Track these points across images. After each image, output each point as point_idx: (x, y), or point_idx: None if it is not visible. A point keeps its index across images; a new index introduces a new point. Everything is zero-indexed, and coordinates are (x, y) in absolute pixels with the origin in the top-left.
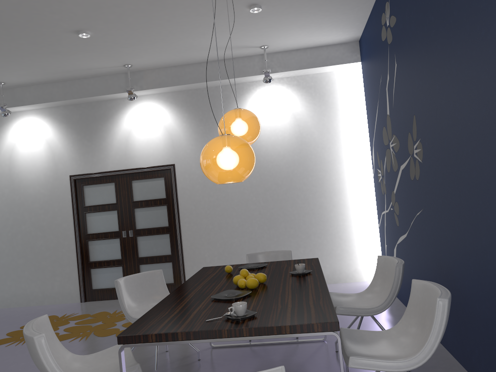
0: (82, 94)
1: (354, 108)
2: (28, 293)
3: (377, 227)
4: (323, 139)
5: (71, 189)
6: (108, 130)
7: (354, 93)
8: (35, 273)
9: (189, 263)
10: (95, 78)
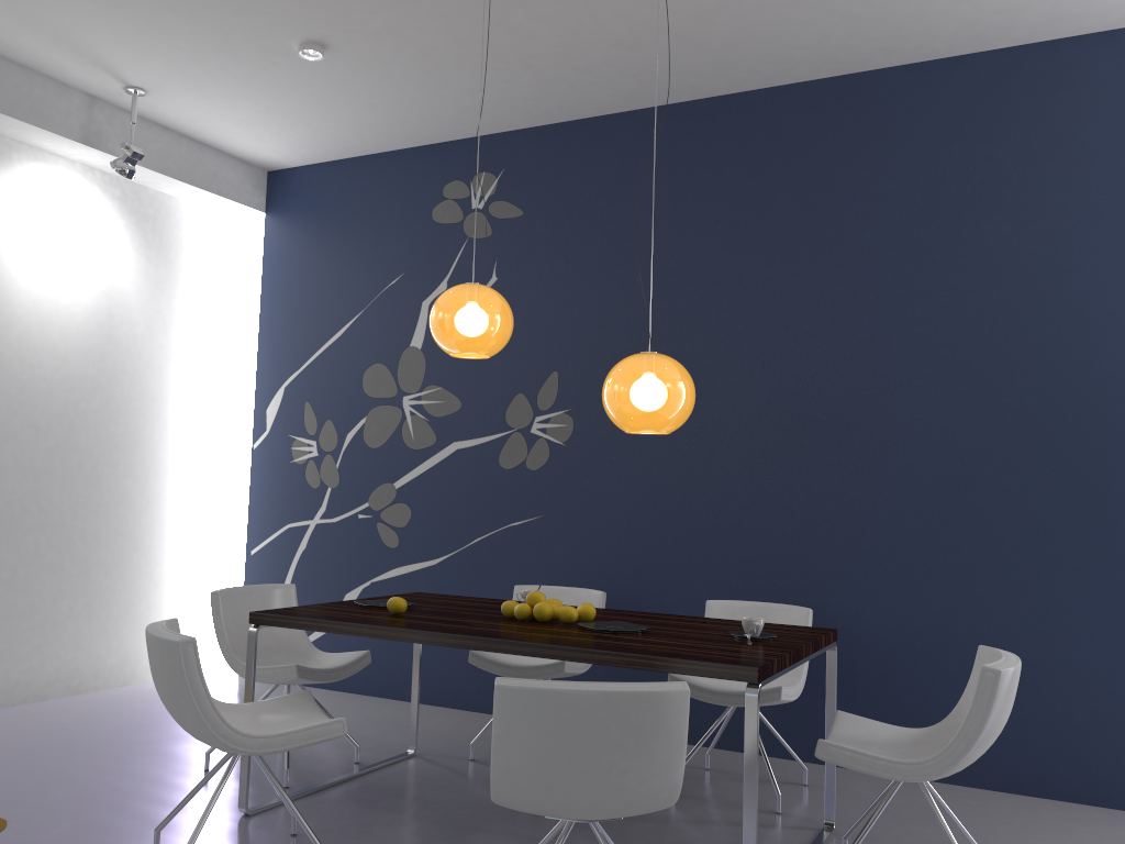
0: None
1: (217, 297)
2: None
3: (217, 557)
4: (152, 345)
5: None
6: None
7: (221, 265)
8: None
9: None
10: None
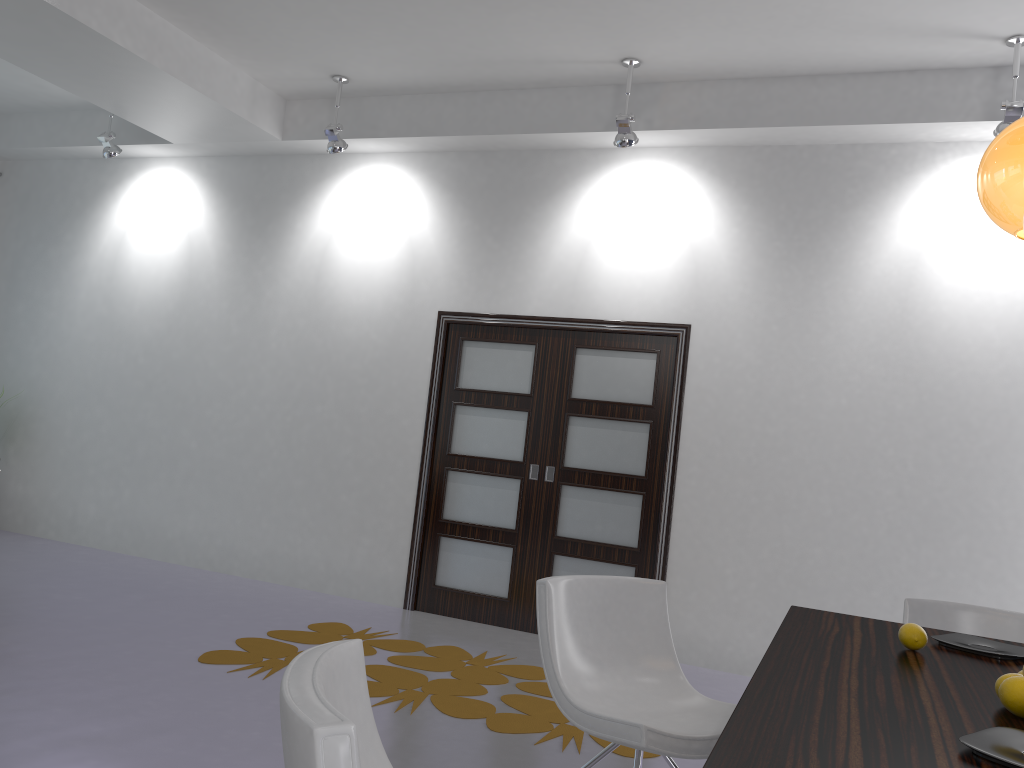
0: (505, 126)
1: None
2: (299, 557)
3: None
4: None
5: (436, 342)
6: (546, 220)
7: None
8: (321, 518)
9: (679, 582)
10: (543, 92)
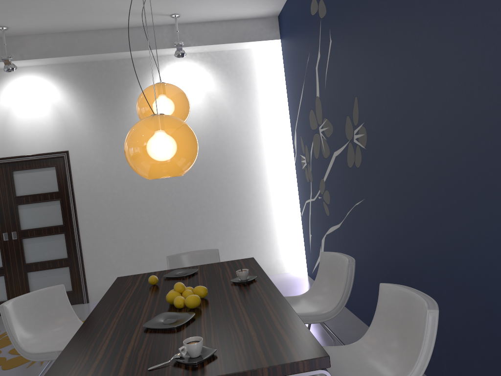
0: None
1: (273, 89)
2: None
3: (298, 216)
4: (241, 123)
5: None
6: None
7: (272, 73)
8: None
9: (91, 267)
10: None
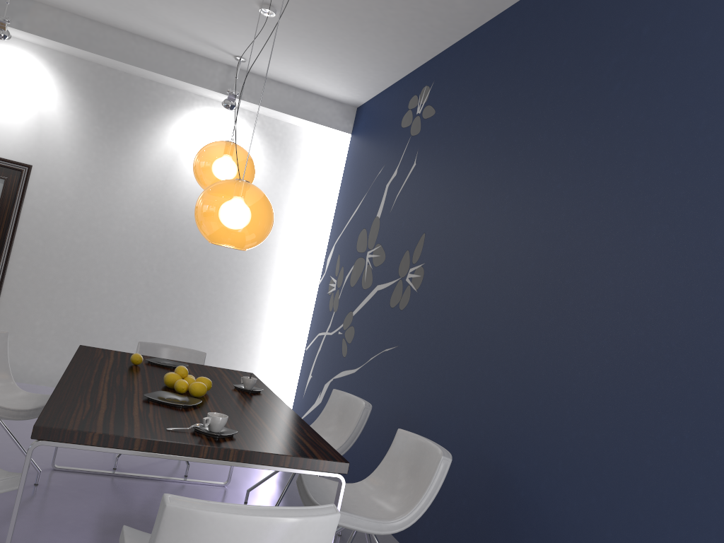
0: None
1: (322, 188)
2: None
3: (300, 350)
4: None
5: None
6: None
7: (327, 169)
8: None
9: (3, 329)
10: None
